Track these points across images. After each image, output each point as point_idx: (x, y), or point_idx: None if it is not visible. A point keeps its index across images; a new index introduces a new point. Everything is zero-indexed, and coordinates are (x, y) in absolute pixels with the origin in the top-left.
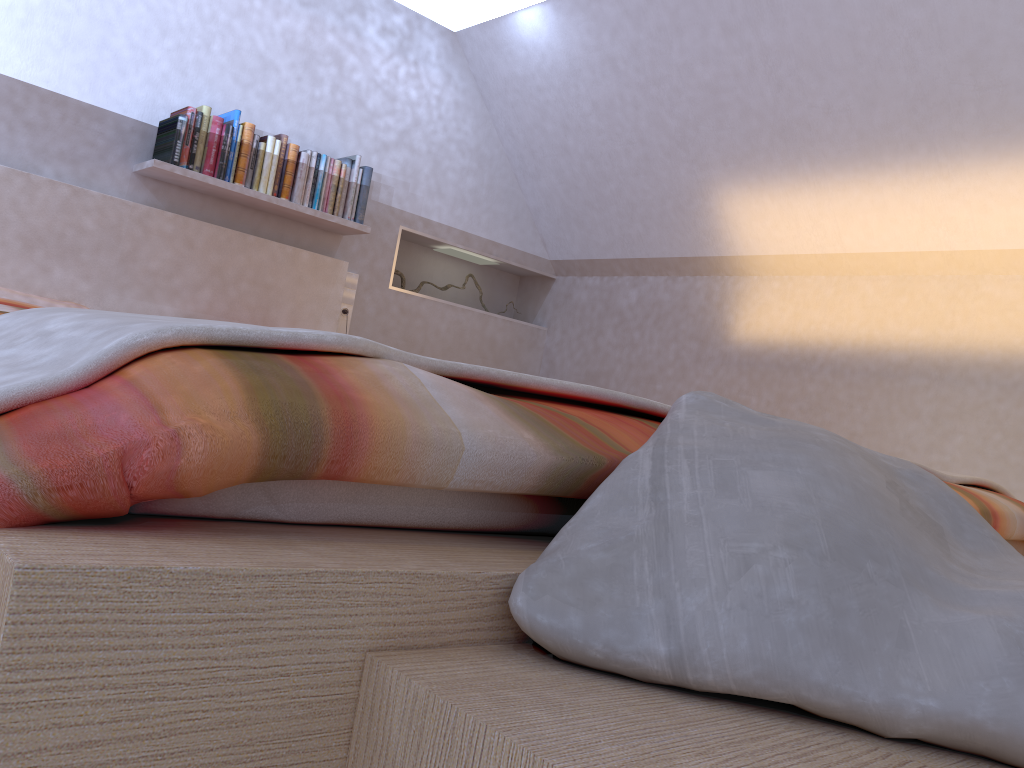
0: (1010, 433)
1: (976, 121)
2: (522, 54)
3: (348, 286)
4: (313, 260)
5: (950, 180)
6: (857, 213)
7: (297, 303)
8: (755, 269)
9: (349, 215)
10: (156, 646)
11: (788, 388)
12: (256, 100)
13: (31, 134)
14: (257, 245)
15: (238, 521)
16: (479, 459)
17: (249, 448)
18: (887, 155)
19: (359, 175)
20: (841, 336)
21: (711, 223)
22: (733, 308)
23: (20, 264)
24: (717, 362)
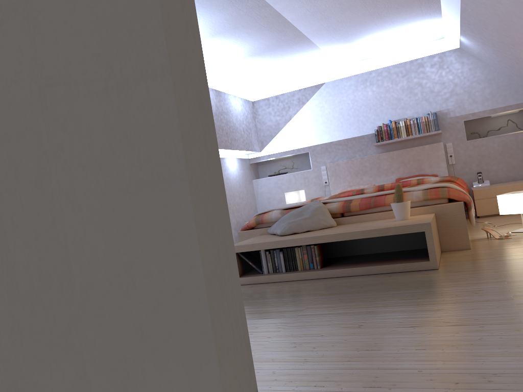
0: None
1: None
2: (472, 47)
3: (448, 148)
4: (430, 146)
5: None
6: None
7: (429, 161)
8: None
9: (432, 130)
10: (245, 236)
11: None
12: (399, 110)
13: (351, 149)
14: (410, 150)
15: (261, 228)
16: (274, 218)
17: (254, 222)
18: None
19: (432, 117)
20: None
21: None
22: None
23: (356, 179)
24: None
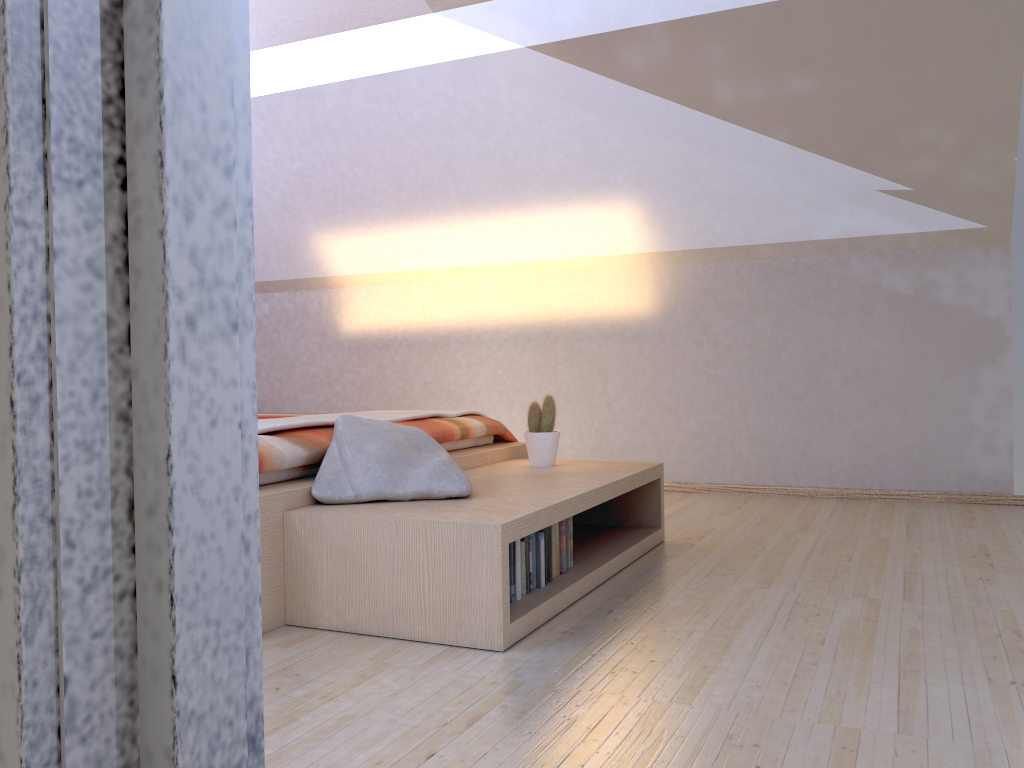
0: (506, 368)
1: (457, 198)
2: None
3: None
4: None
5: (451, 229)
6: (404, 248)
7: None
8: (348, 283)
9: None
10: None
11: (383, 359)
12: None
13: None
14: None
15: None
16: (290, 458)
17: None
18: (414, 215)
19: None
20: (409, 322)
21: (314, 256)
22: (339, 310)
23: None
24: (335, 348)
